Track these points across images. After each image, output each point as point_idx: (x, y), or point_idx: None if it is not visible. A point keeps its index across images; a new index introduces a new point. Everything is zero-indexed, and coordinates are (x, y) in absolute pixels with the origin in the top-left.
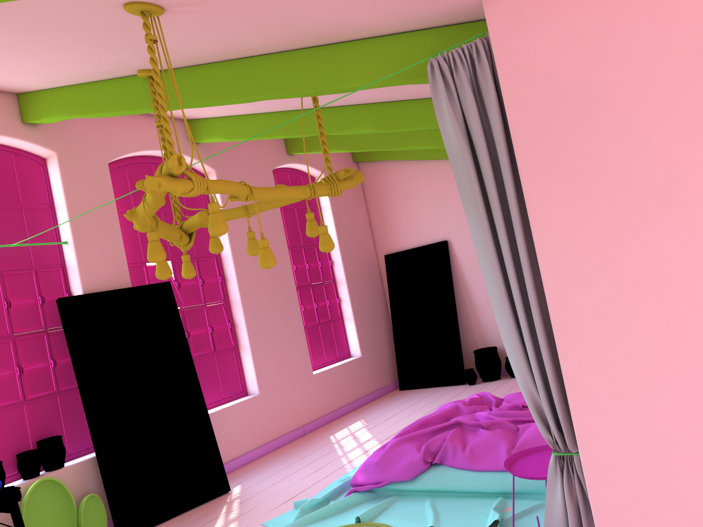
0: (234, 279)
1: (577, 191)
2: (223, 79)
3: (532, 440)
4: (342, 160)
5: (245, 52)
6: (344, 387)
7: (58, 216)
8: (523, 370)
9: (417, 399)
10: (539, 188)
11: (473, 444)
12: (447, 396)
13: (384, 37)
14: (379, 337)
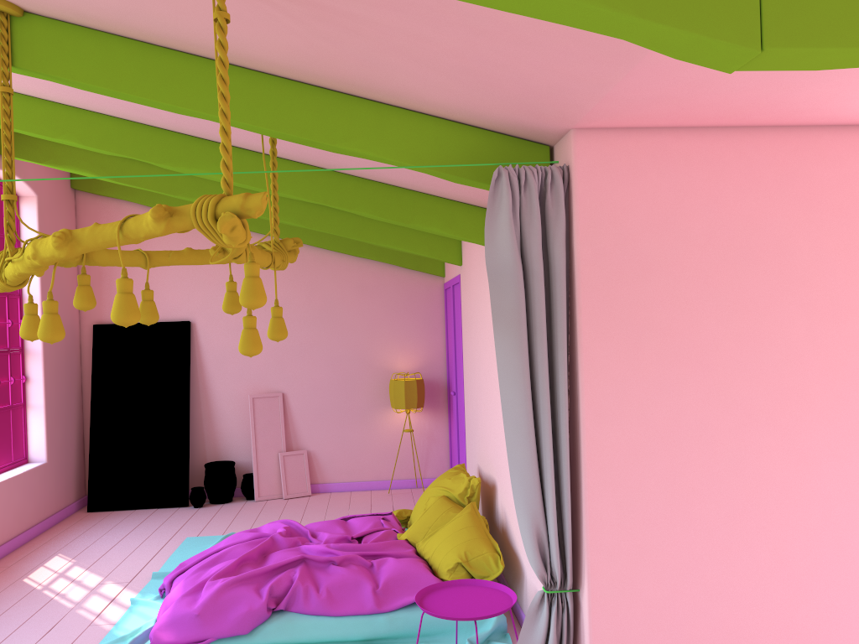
0: None
1: (629, 340)
2: (155, 70)
3: (397, 577)
4: (59, 183)
5: (218, 54)
6: (23, 506)
7: None
8: (536, 506)
9: (130, 525)
10: (595, 329)
11: (330, 585)
12: (175, 522)
13: (418, 114)
14: (70, 437)
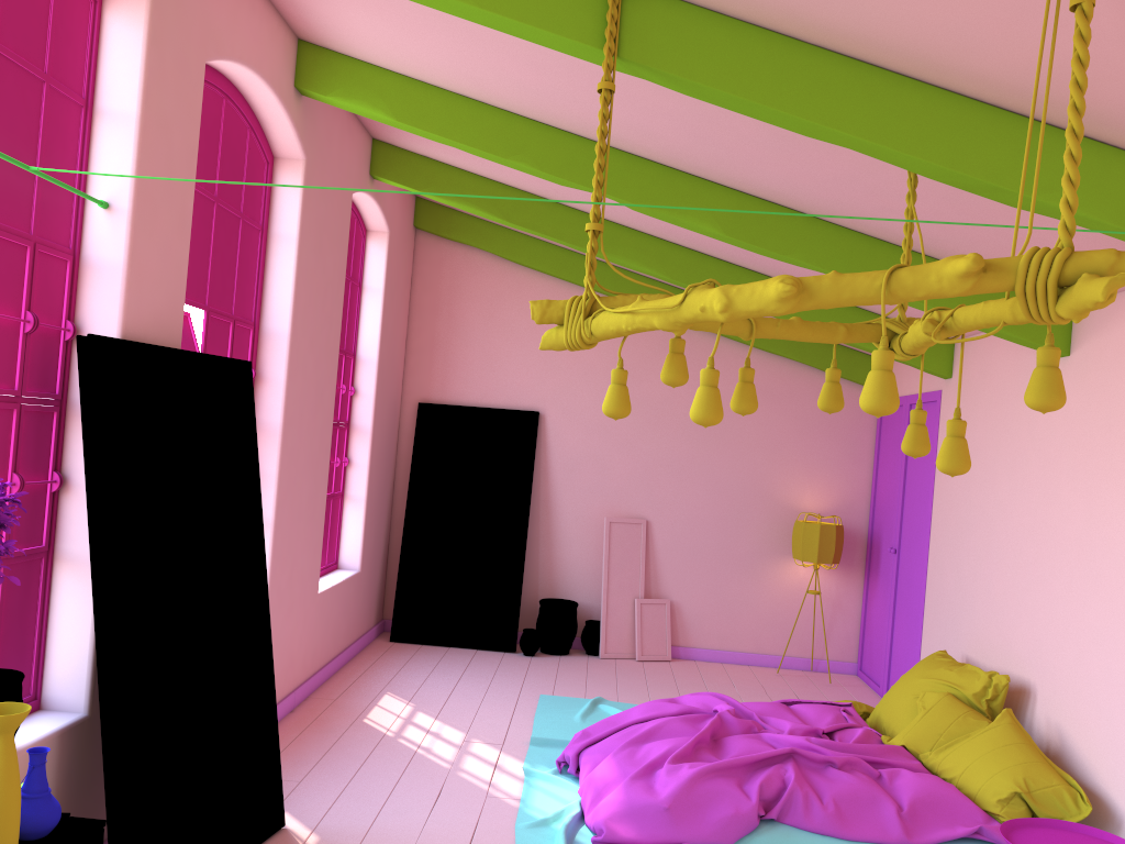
0: (280, 383)
1: None
2: (800, 75)
3: (926, 800)
4: (406, 218)
5: (898, 59)
6: (339, 624)
7: (99, 136)
8: None
9: (455, 667)
10: None
11: (836, 795)
12: (512, 672)
13: None
14: (379, 543)
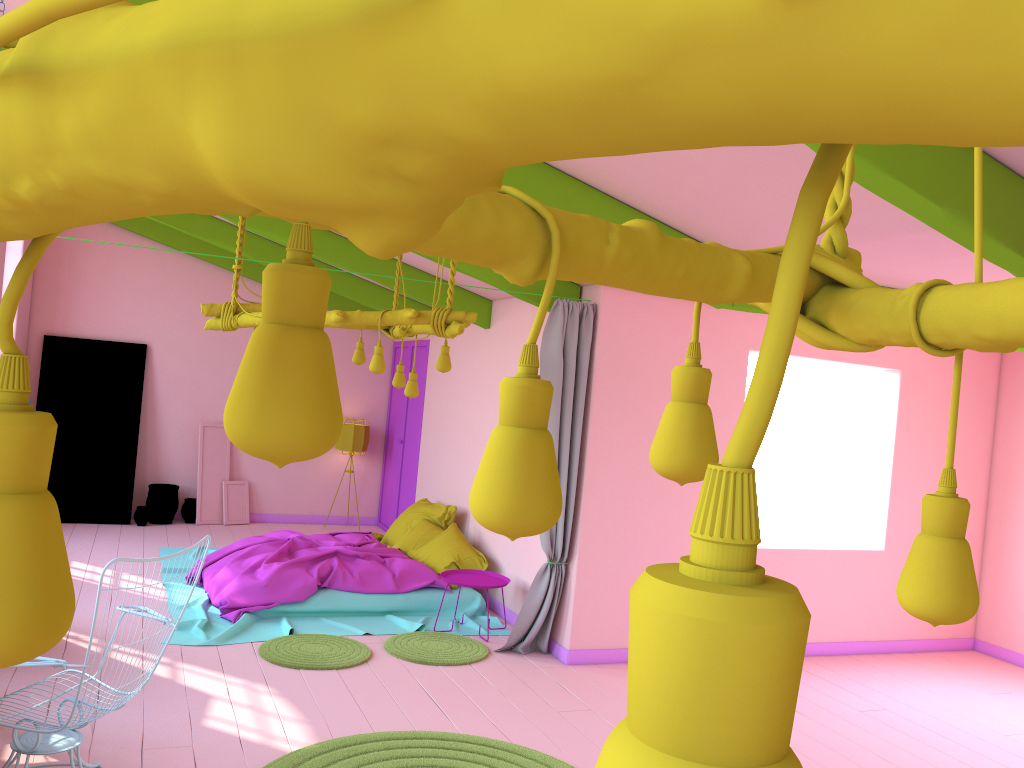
0: None
1: (618, 414)
2: None
3: (408, 570)
4: None
5: None
6: None
7: None
8: None
9: (87, 535)
10: (600, 405)
11: (360, 571)
12: (133, 535)
13: None
14: None
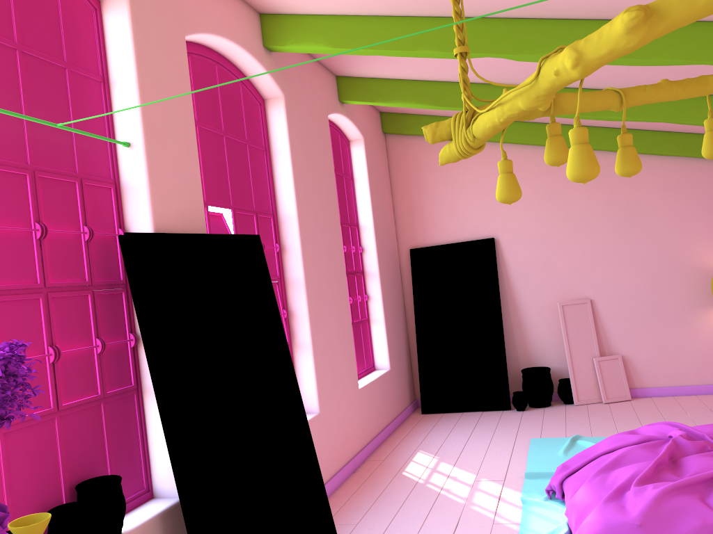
0: (297, 250)
1: None
2: None
3: None
4: (375, 127)
5: None
6: (380, 407)
7: (116, 99)
8: None
9: (467, 426)
10: None
11: None
12: (508, 424)
13: None
14: (401, 348)
